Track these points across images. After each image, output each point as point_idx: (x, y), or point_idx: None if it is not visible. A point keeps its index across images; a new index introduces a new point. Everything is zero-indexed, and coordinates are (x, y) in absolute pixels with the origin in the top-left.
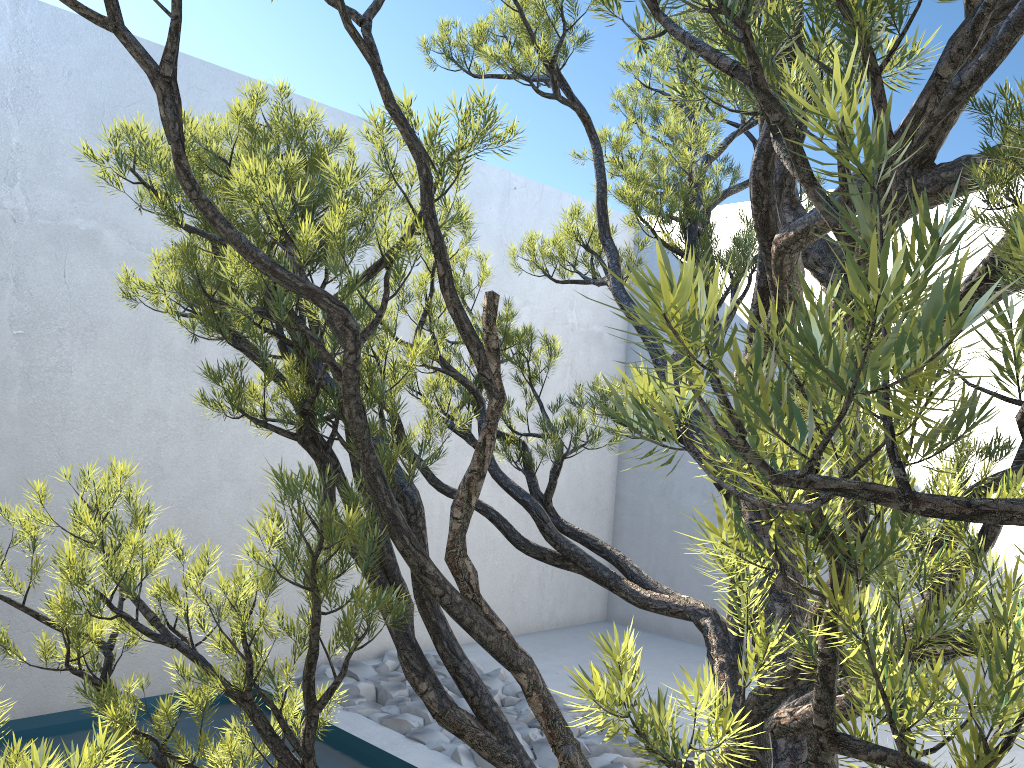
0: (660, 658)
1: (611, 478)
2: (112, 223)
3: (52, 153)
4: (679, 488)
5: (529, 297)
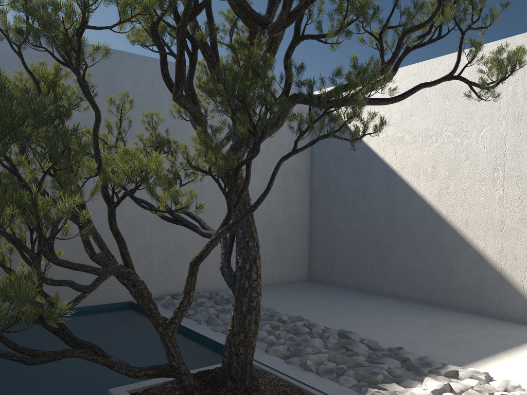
0: (321, 293)
1: (307, 214)
2: None
3: None
4: (335, 217)
5: None
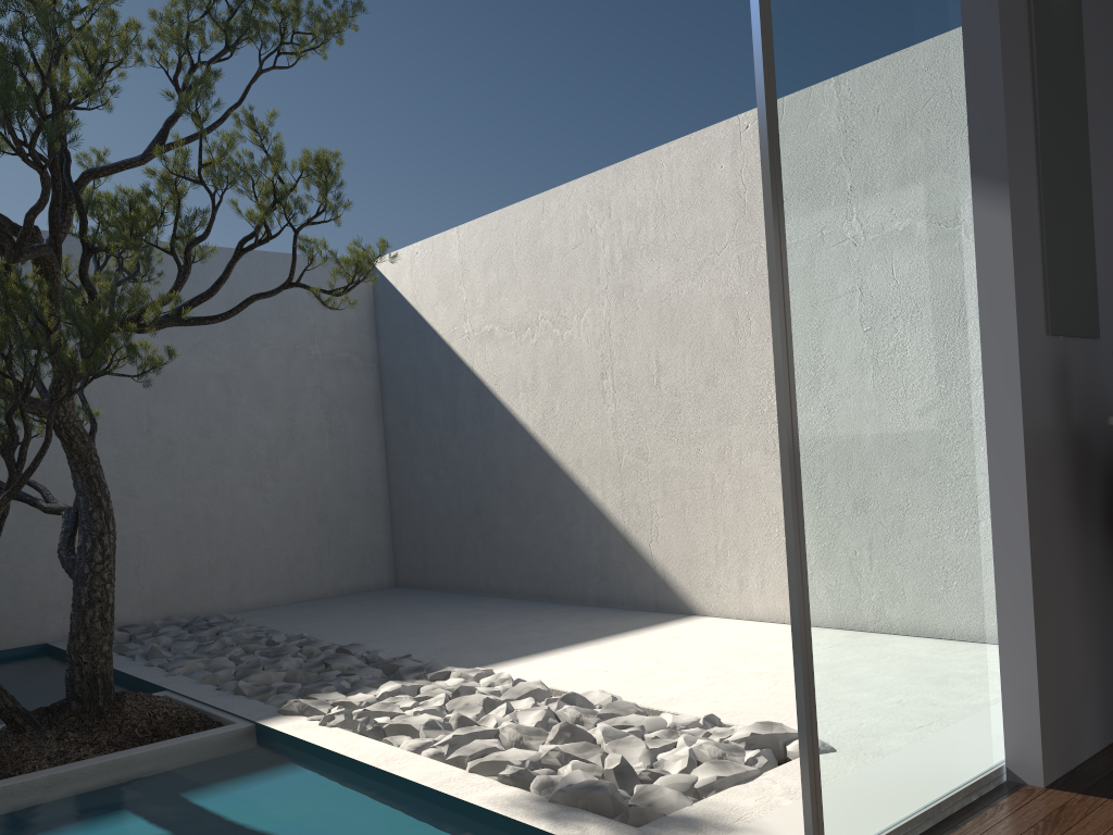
0: (393, 601)
1: (381, 472)
2: None
3: None
4: (420, 471)
5: (267, 340)
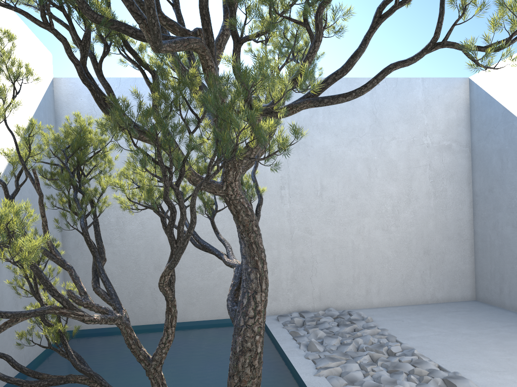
0: (477, 318)
1: (469, 222)
2: None
3: None
4: (501, 224)
5: (395, 135)
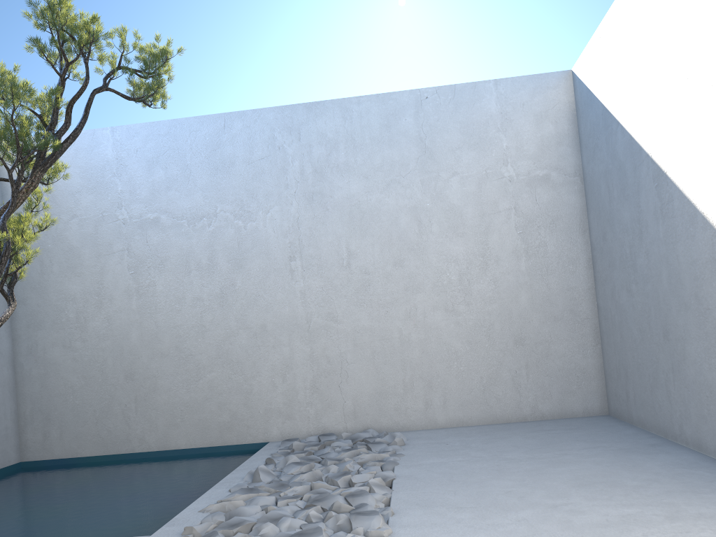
0: (566, 438)
1: (588, 291)
2: (164, 211)
3: (134, 189)
4: (617, 288)
5: (457, 169)
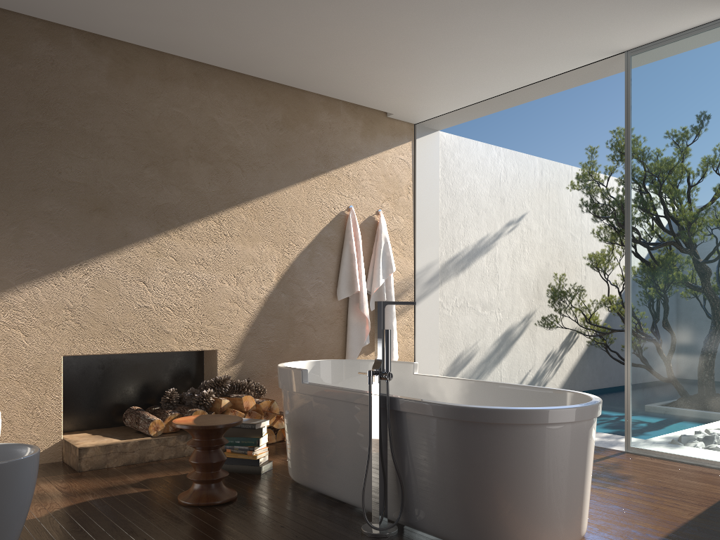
0: None
1: None
2: None
3: None
4: None
5: None
